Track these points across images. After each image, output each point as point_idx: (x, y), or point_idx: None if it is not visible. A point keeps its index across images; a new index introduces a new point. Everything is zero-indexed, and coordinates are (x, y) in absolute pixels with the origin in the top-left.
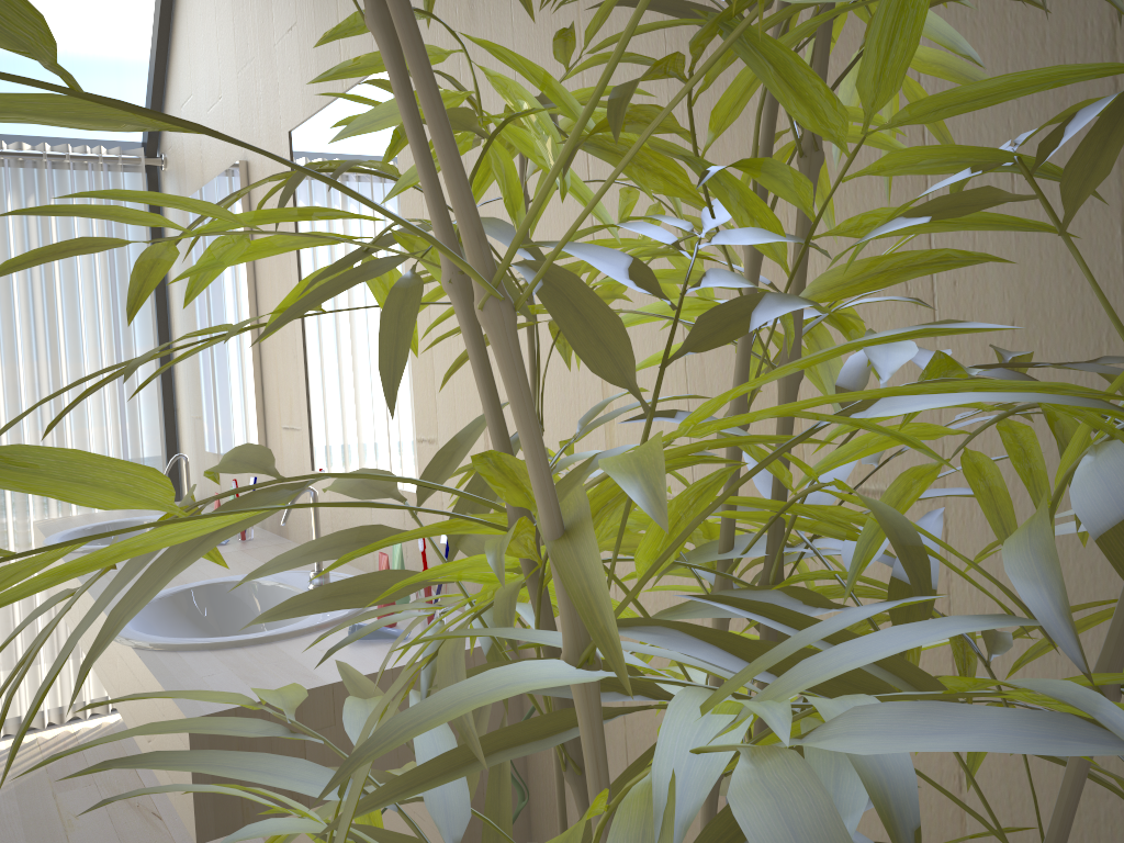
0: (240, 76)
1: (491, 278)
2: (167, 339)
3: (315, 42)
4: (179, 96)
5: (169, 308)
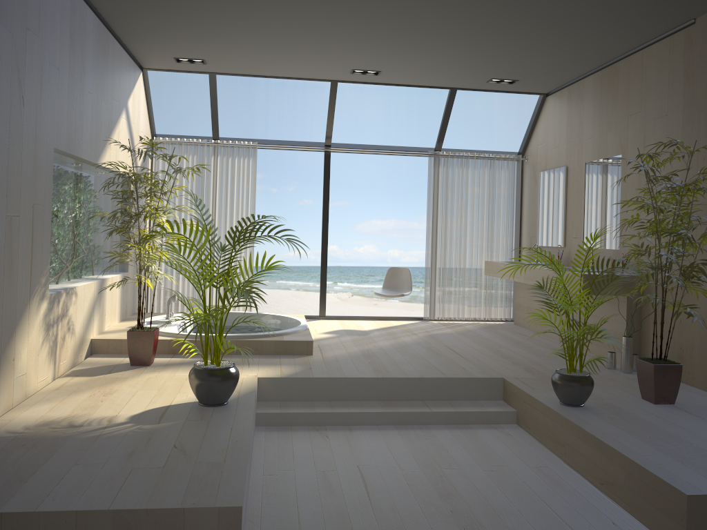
0: (567, 144)
1: (656, 208)
2: (520, 212)
3: (597, 144)
4: (537, 141)
5: (521, 203)
